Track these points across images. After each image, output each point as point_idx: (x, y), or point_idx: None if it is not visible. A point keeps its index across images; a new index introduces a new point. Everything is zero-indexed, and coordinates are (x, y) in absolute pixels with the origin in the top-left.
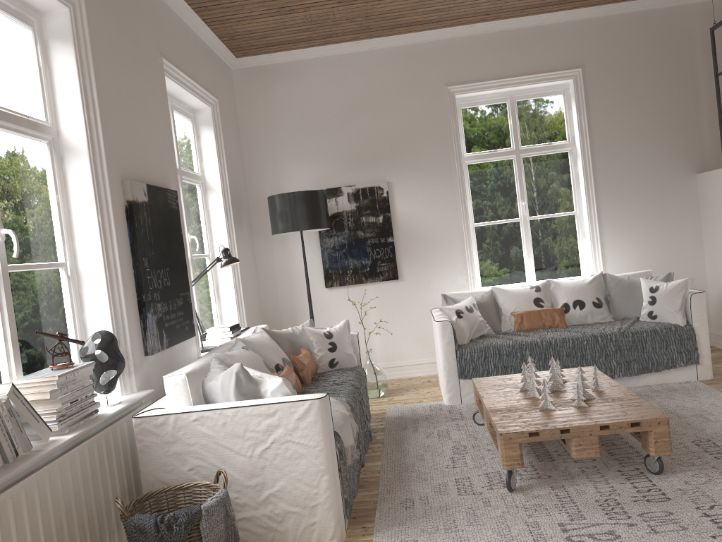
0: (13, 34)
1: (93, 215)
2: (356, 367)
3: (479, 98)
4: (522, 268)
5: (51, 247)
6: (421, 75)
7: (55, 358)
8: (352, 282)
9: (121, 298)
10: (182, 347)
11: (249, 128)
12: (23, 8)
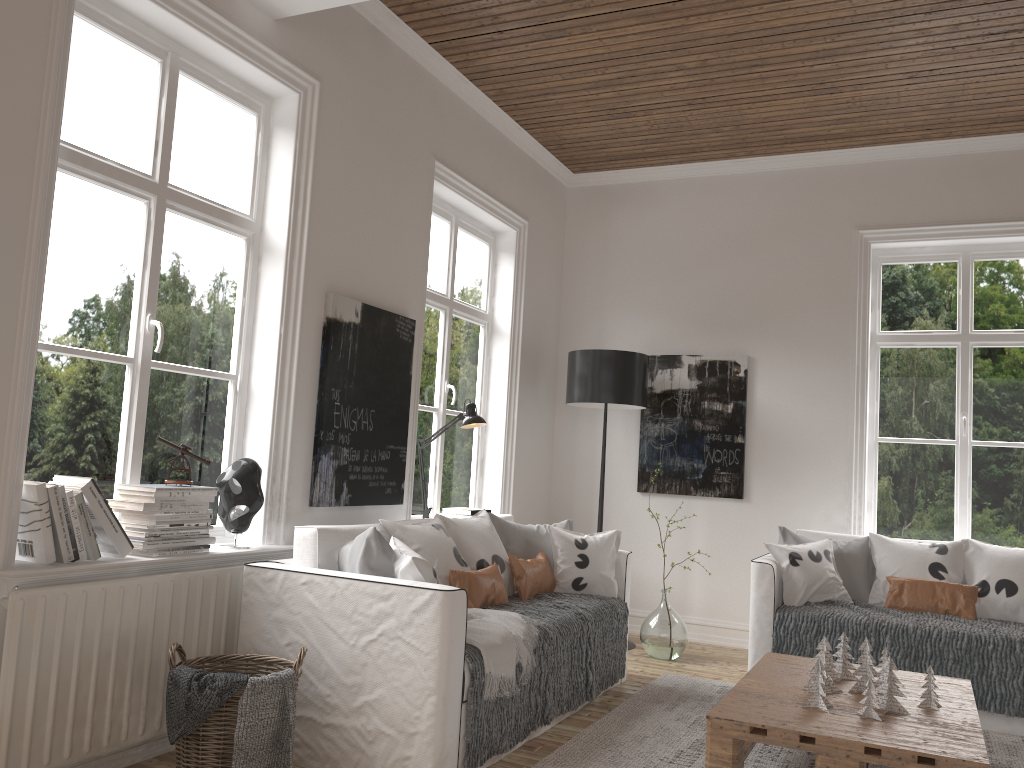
0: (230, 118)
1: (276, 326)
2: (613, 598)
3: (913, 251)
4: (950, 520)
5: (221, 354)
6: (822, 212)
7: (194, 479)
8: (675, 491)
9: (288, 428)
10: (380, 514)
11: (575, 263)
12: (248, 91)
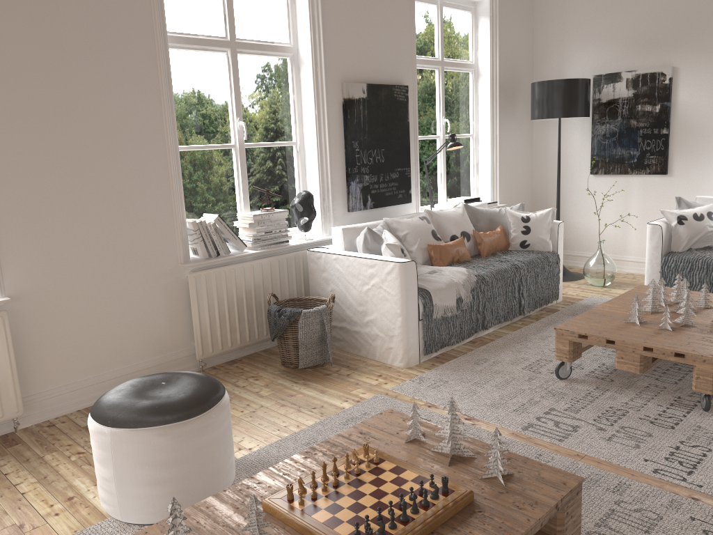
0: None
1: (312, 110)
2: (548, 252)
3: None
4: None
5: (285, 131)
6: None
7: (280, 204)
8: (617, 172)
9: (328, 169)
10: (396, 210)
11: (542, 11)
12: None
